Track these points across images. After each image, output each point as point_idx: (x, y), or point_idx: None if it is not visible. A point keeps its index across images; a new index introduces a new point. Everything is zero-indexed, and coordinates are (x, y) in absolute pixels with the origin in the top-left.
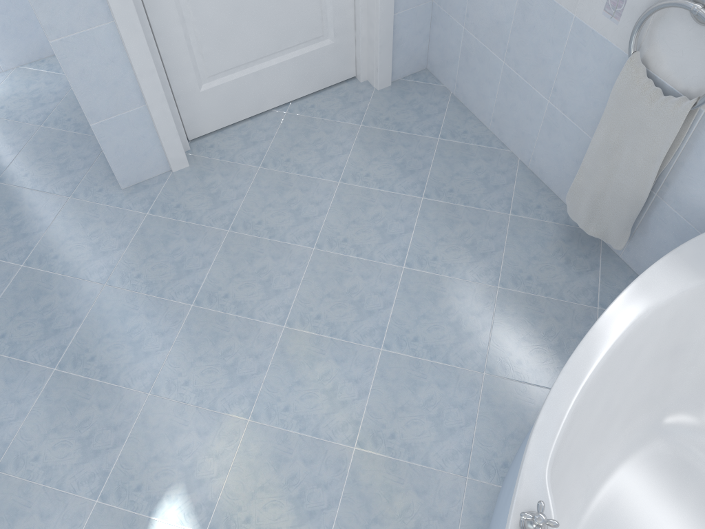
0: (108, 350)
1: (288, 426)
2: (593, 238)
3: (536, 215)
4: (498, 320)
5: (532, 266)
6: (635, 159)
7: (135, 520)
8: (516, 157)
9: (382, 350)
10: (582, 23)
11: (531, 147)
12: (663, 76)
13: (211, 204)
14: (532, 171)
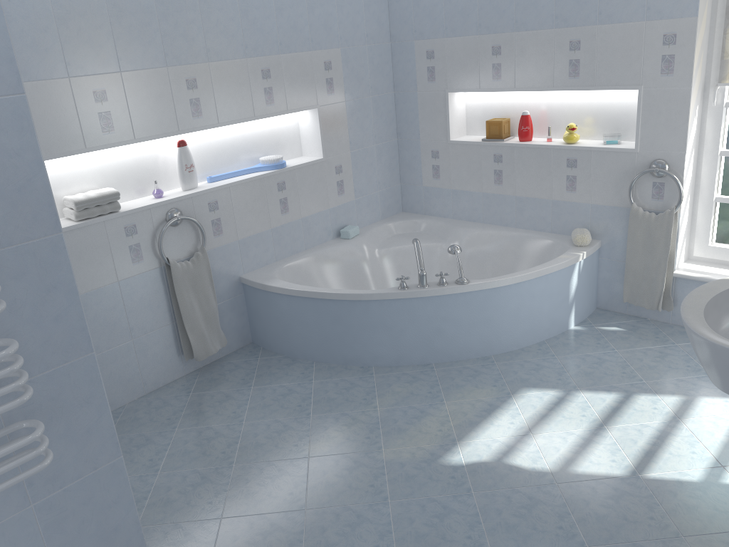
0: (365, 540)
1: (379, 433)
2: (208, 365)
3: (191, 384)
4: (276, 383)
5: (234, 379)
6: (203, 294)
7: (471, 470)
8: (134, 400)
9: (312, 414)
10: (125, 280)
11: (139, 380)
12: (178, 258)
13: (190, 541)
14: (149, 392)
